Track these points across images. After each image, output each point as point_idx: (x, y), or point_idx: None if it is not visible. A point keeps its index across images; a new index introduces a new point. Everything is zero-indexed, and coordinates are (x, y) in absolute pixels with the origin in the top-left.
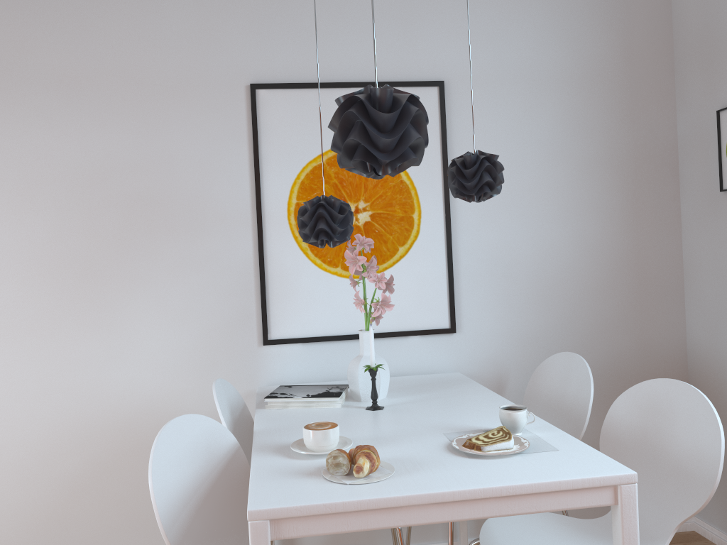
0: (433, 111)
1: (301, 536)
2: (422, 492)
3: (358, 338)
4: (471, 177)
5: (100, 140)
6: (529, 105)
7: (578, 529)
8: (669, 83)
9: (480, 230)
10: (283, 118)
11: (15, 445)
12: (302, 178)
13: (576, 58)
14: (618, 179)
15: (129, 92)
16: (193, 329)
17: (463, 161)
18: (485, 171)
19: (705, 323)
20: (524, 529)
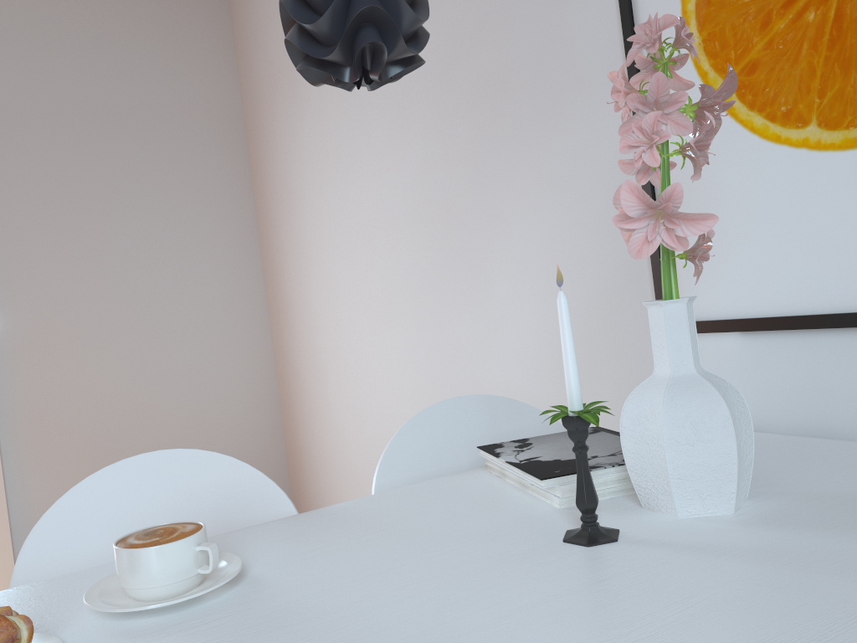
0: None
1: None
2: None
3: None
4: None
5: (441, 10)
6: None
7: None
8: None
9: None
10: None
11: None
12: None
13: None
14: None
15: None
16: None
17: None
18: None
19: None
20: None
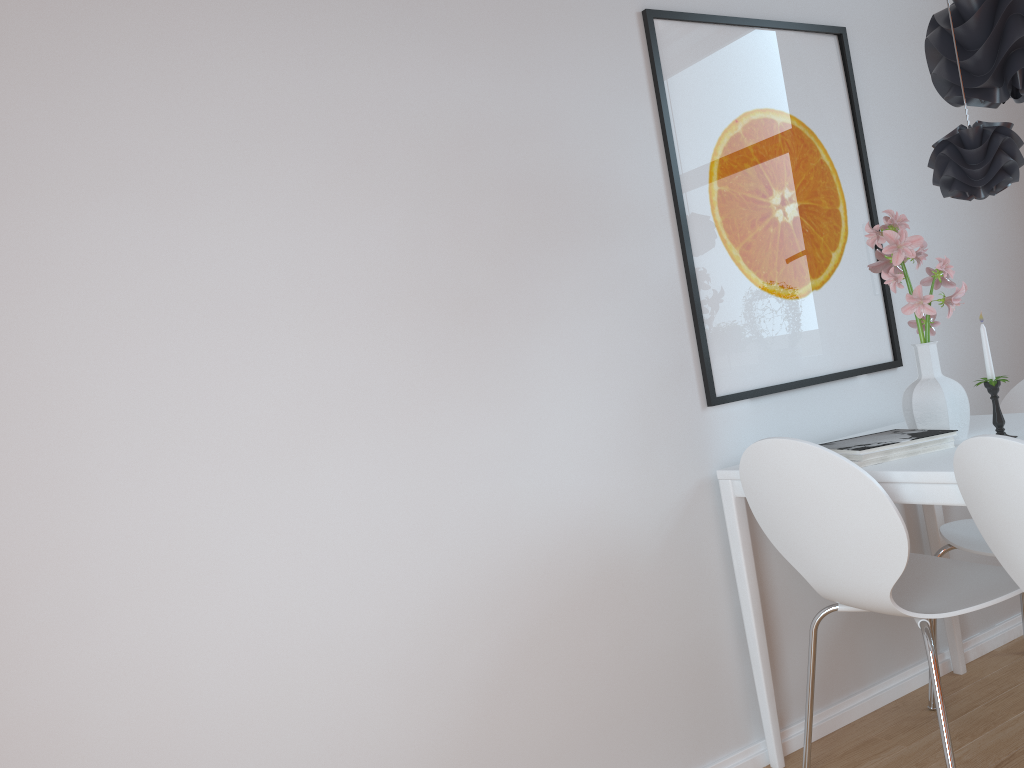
0: (839, 68)
1: None
2: None
3: (812, 384)
4: None
5: (458, 82)
6: (921, 67)
7: None
8: None
9: None
10: (688, 65)
11: (391, 633)
12: (721, 154)
13: None
14: None
15: (489, 7)
16: (620, 392)
17: None
18: None
19: None
20: None
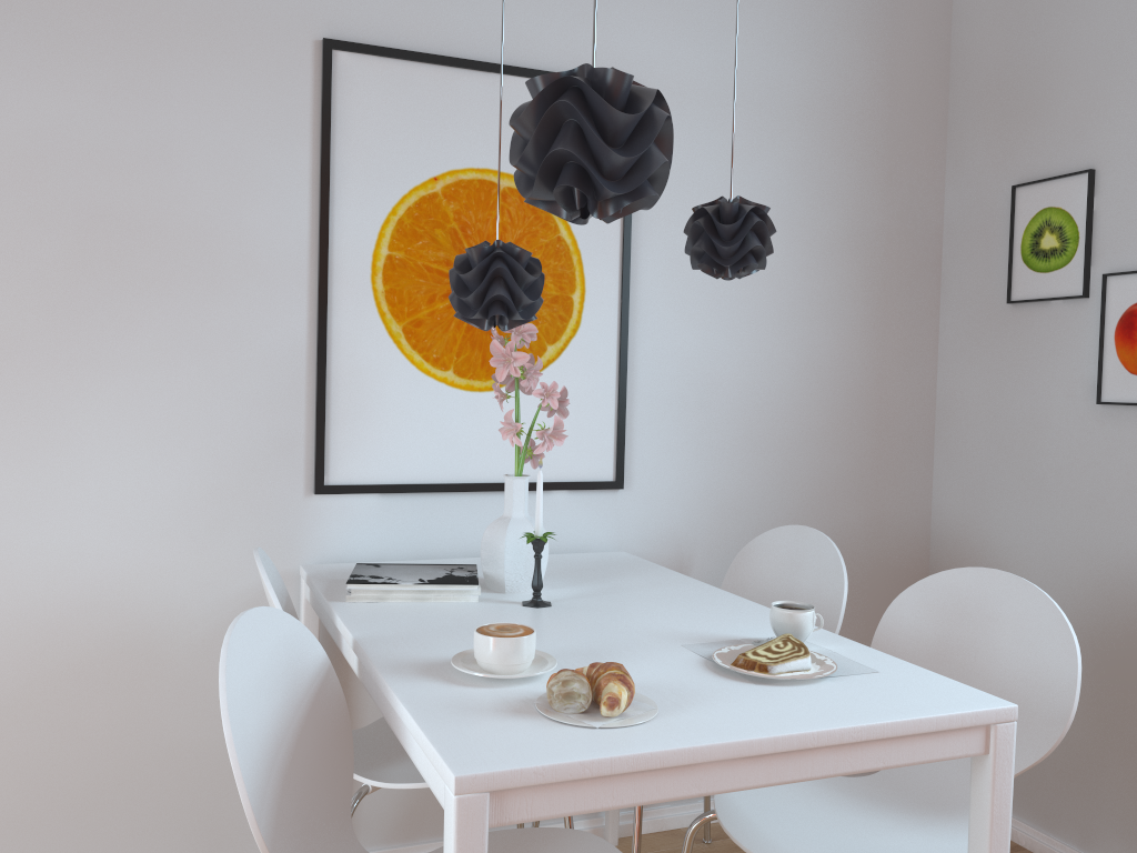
0: None
1: (538, 818)
2: (730, 740)
3: (474, 491)
4: (730, 238)
5: (35, 98)
6: (754, 142)
7: (848, 793)
8: (940, 138)
9: (669, 330)
10: (376, 108)
11: None
12: (401, 214)
13: (823, 81)
14: (863, 272)
15: (98, 18)
16: (191, 460)
17: (717, 211)
18: (751, 230)
19: (963, 492)
20: (775, 794)
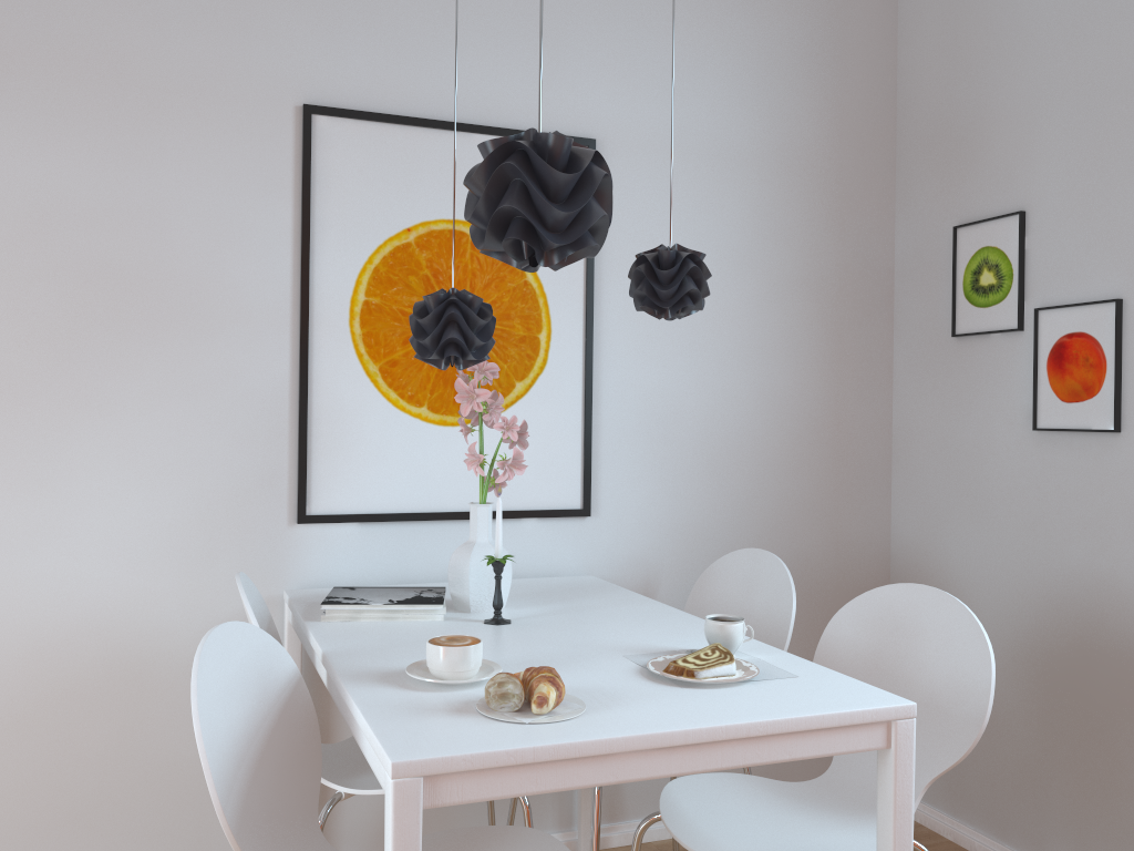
0: None
1: (468, 801)
2: (644, 732)
3: (448, 519)
4: (668, 282)
5: (40, 164)
6: (710, 190)
7: (788, 796)
8: (889, 182)
9: (632, 366)
10: (353, 166)
11: None
12: (377, 263)
13: (775, 132)
14: (818, 309)
15: (97, 91)
16: (182, 493)
17: (657, 258)
18: (688, 275)
19: (919, 516)
20: (718, 797)
